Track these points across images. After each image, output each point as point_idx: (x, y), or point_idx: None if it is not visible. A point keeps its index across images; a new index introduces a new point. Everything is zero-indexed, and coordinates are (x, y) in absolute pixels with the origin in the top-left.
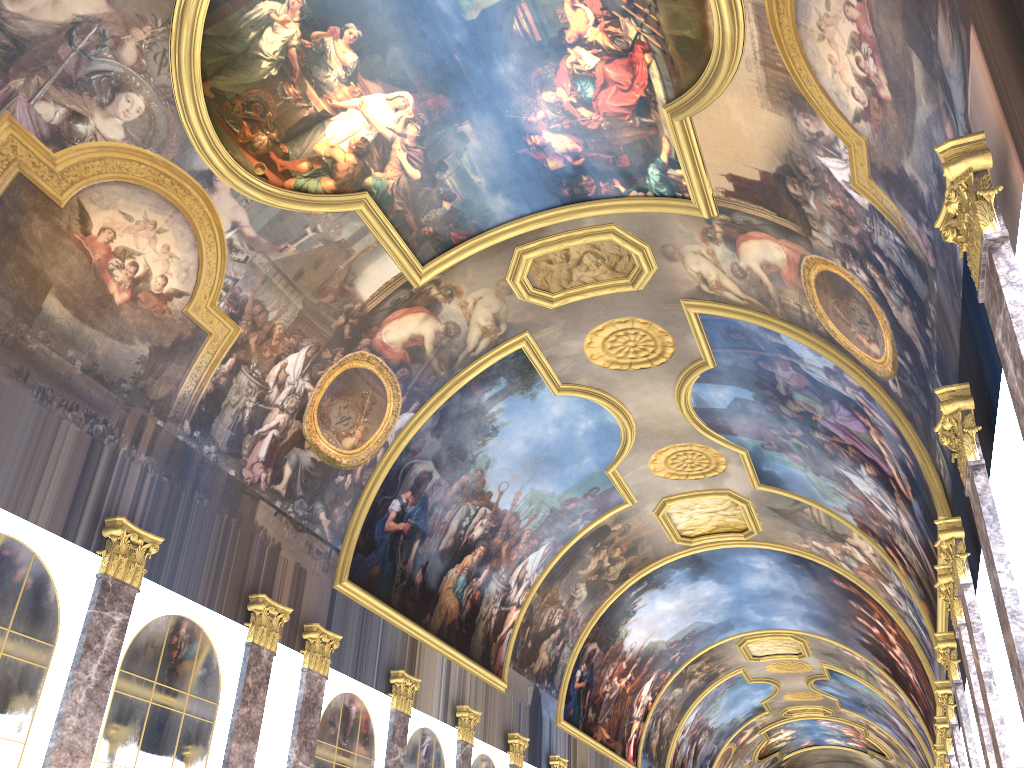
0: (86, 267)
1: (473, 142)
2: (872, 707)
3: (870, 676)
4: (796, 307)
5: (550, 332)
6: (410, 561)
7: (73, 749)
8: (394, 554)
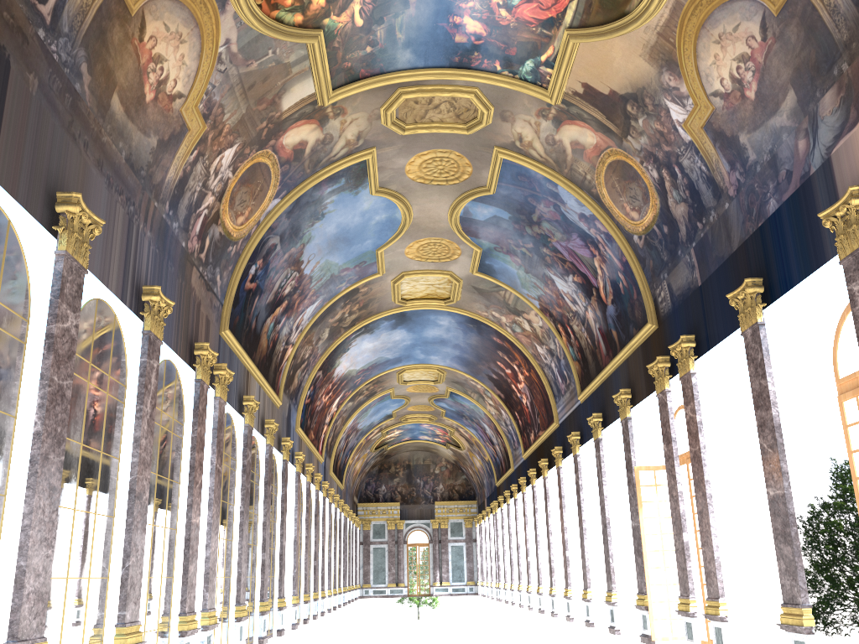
0: (136, 70)
1: (411, 9)
2: (470, 417)
3: (481, 398)
4: (582, 173)
5: (390, 150)
6: (252, 312)
7: (144, 462)
8: (246, 307)
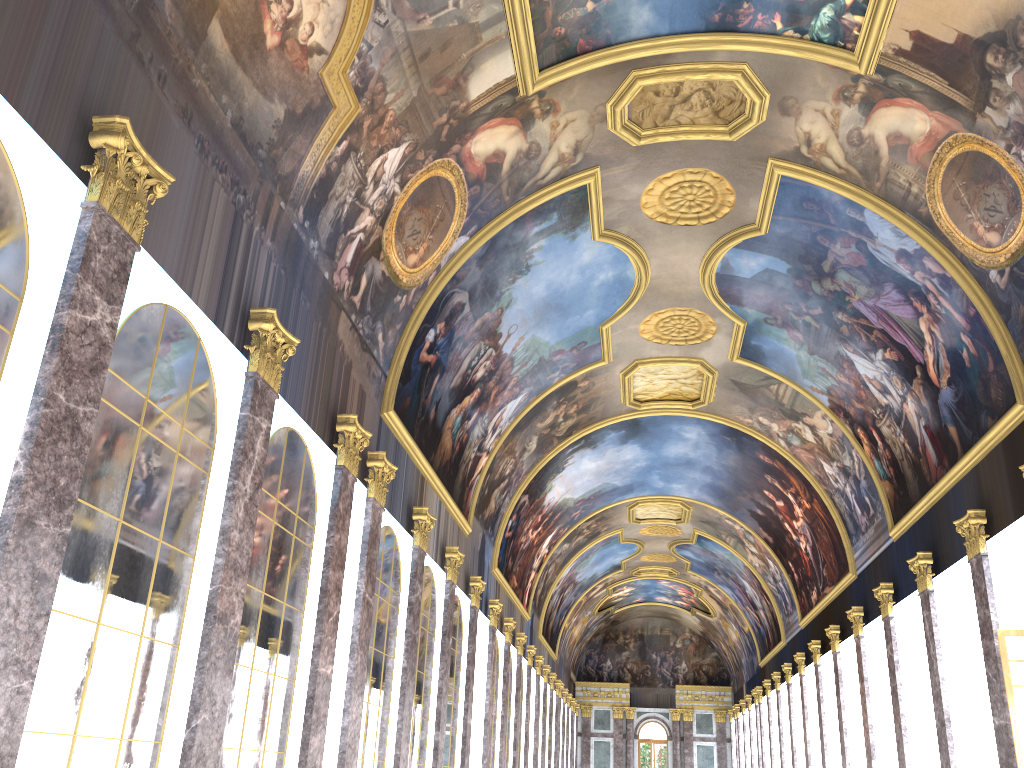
0: None
1: None
2: (723, 571)
3: (741, 544)
4: (904, 185)
5: (619, 171)
6: (429, 396)
7: (235, 567)
8: (421, 387)
